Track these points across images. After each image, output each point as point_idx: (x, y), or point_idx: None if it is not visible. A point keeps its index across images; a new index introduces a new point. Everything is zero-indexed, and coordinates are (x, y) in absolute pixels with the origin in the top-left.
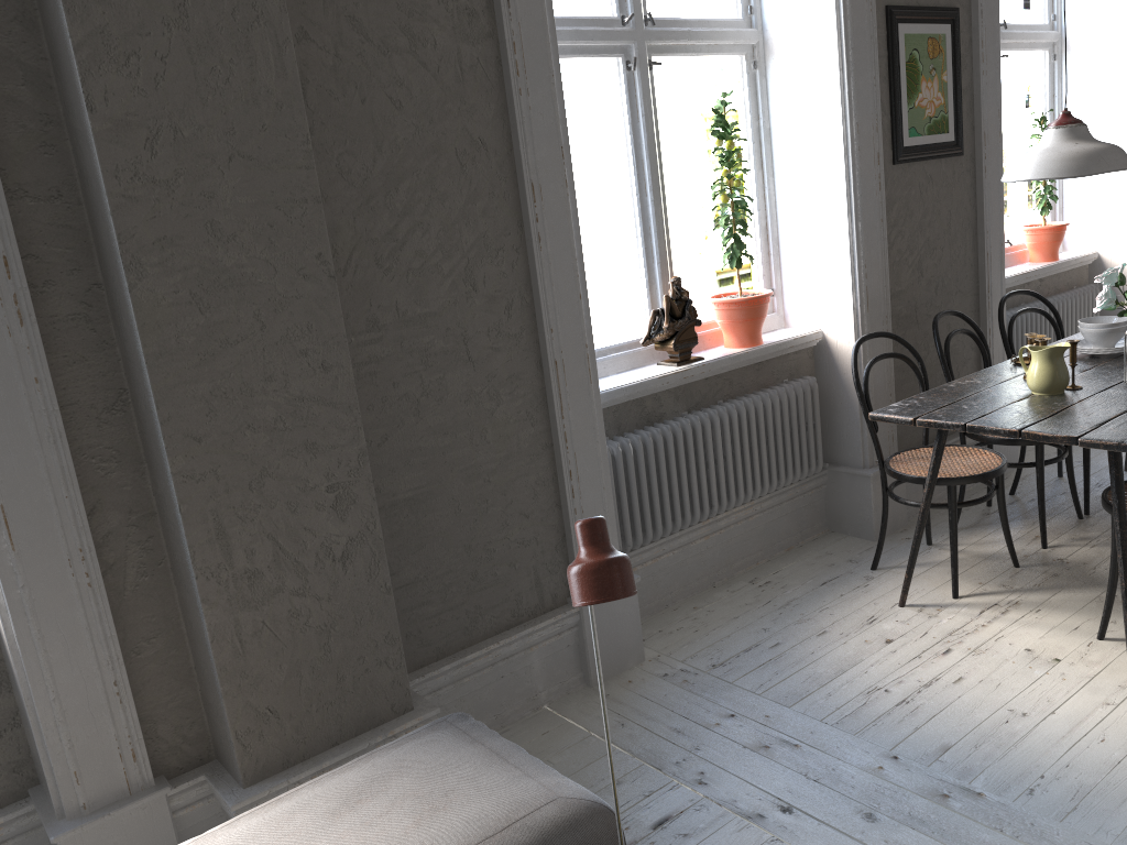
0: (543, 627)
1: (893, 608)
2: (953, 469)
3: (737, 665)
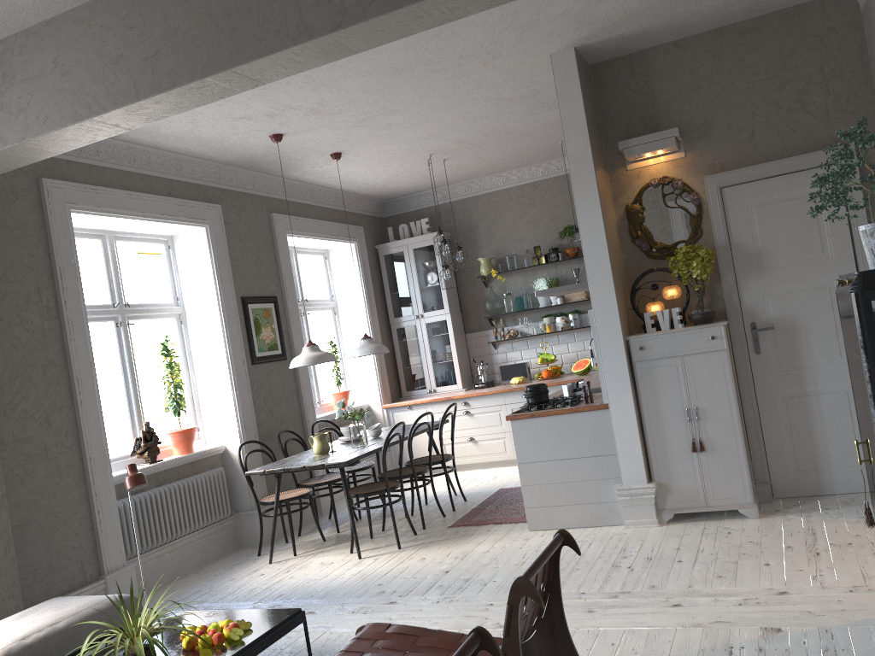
0: (86, 590)
1: (266, 565)
2: (289, 496)
3: (190, 598)
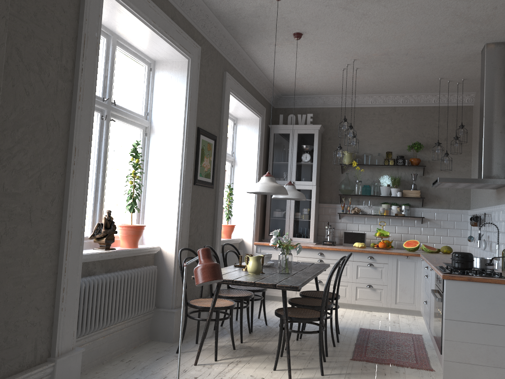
0: (35, 373)
1: (192, 366)
2: (217, 304)
3: None
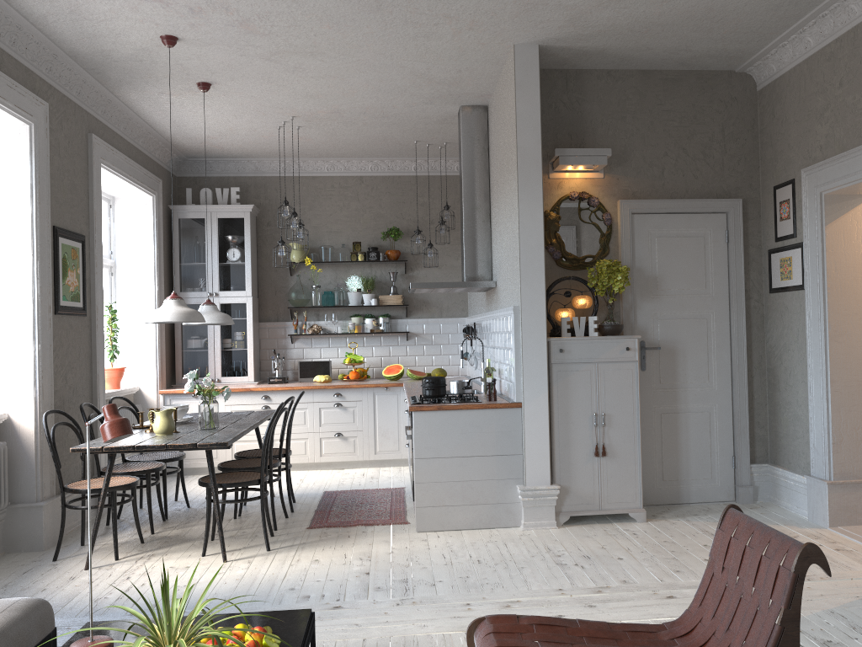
0: None
1: (82, 571)
2: (111, 484)
3: None
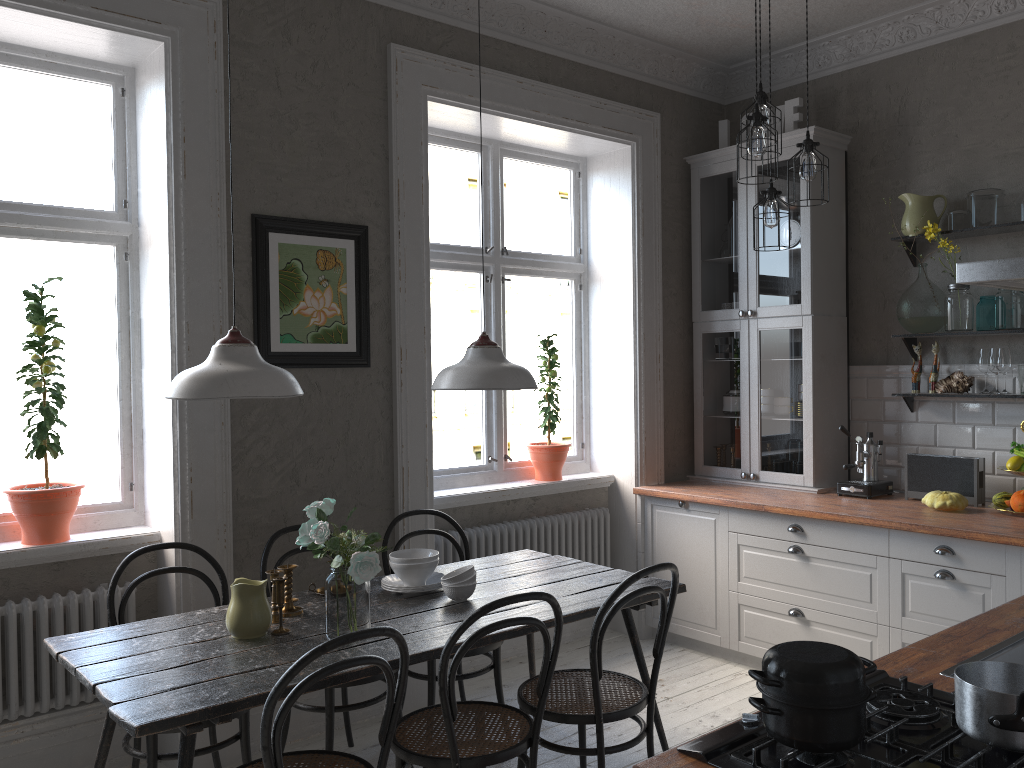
0: None
1: None
2: None
3: None
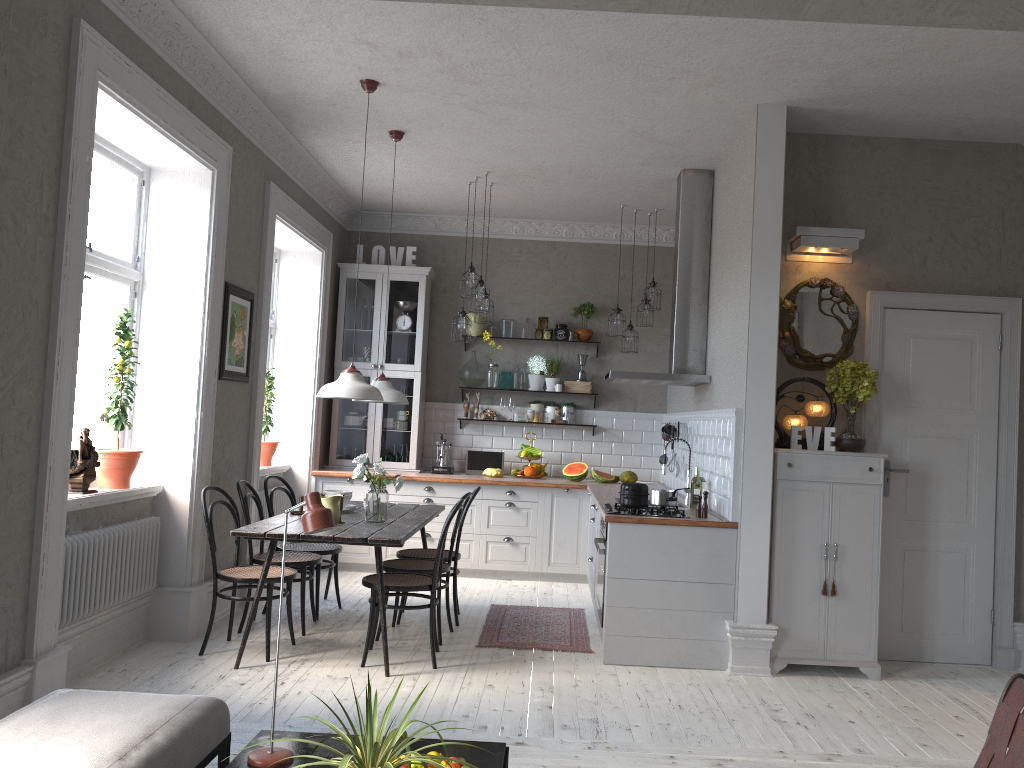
0: (9, 681)
1: (232, 670)
2: (267, 575)
3: None
